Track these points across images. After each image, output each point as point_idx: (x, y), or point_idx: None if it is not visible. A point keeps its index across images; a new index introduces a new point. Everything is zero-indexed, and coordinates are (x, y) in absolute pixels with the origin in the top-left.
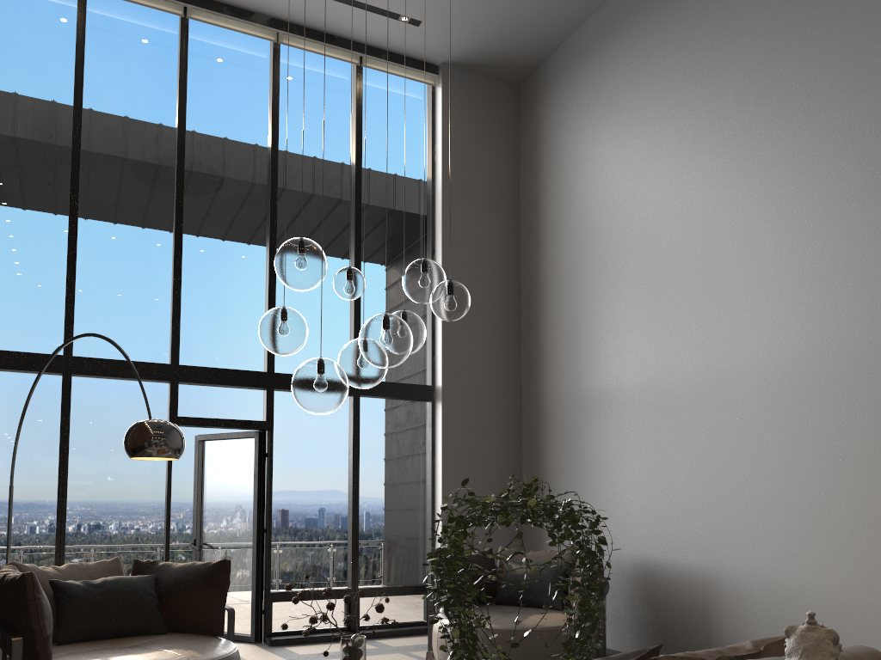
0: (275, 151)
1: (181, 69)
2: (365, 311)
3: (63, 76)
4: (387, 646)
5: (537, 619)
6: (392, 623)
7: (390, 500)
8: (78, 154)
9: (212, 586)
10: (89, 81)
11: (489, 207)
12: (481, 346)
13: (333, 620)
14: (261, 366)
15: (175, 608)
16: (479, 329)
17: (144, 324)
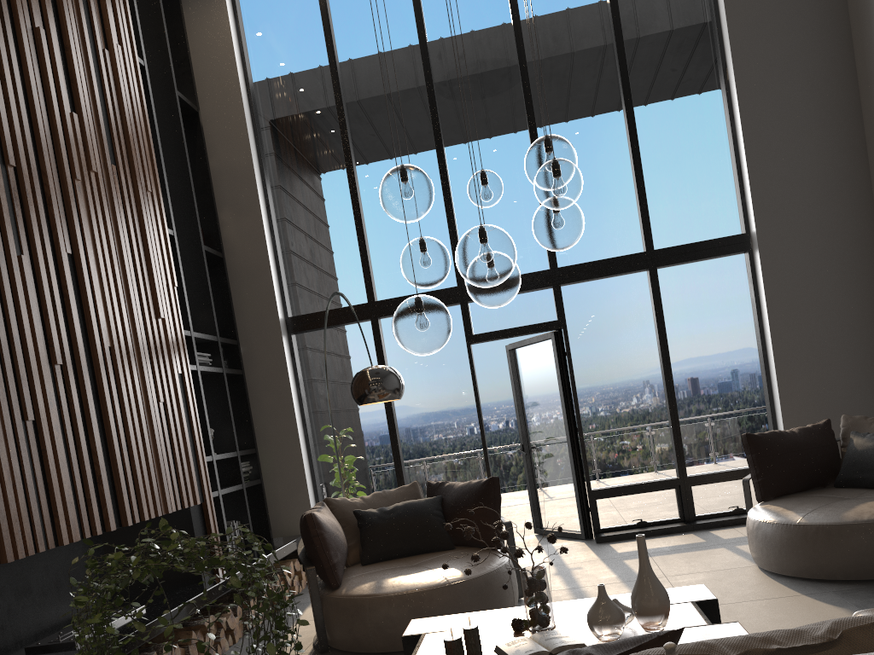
0: (518, 28)
1: None
2: (650, 170)
3: (318, 43)
4: (717, 539)
5: (866, 508)
6: (735, 510)
7: (713, 376)
8: (342, 113)
9: (484, 503)
10: (338, 37)
11: None
12: (805, 167)
13: (665, 512)
14: (545, 264)
15: (457, 526)
16: (800, 145)
17: None
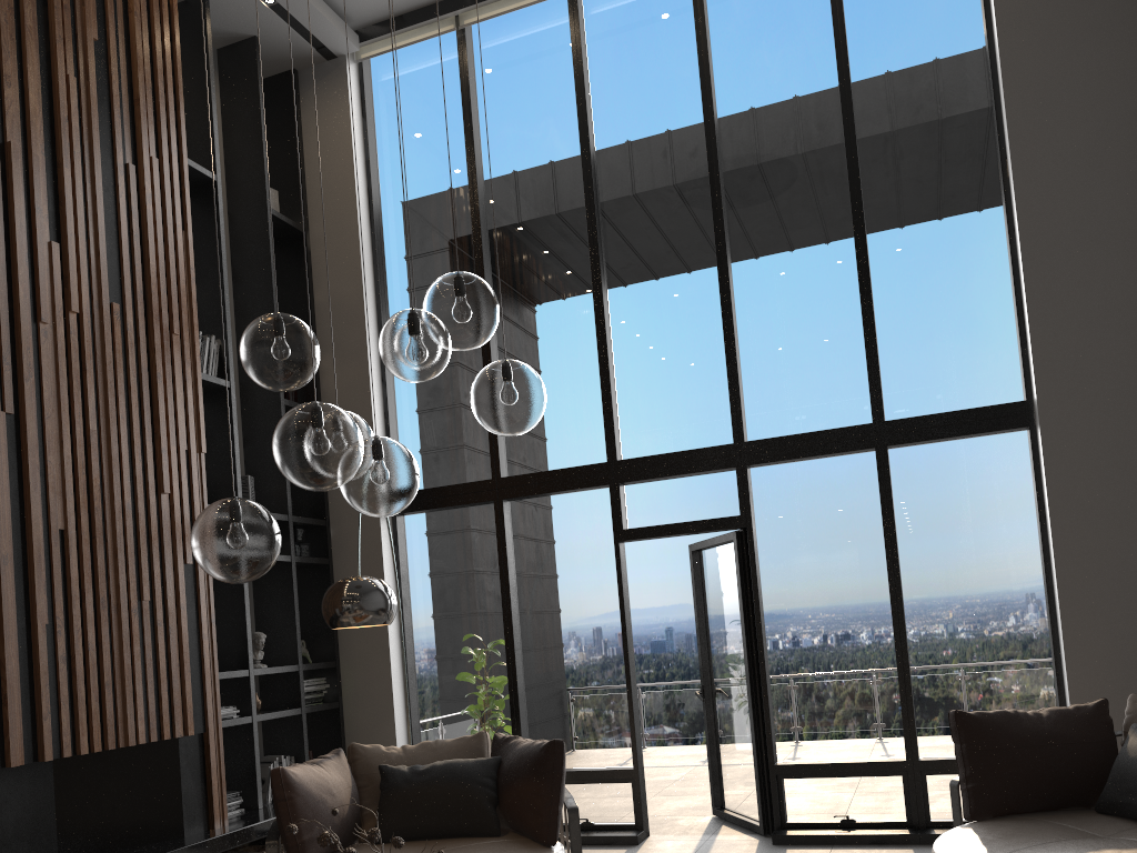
0: (709, 115)
1: (575, 64)
2: (887, 306)
3: (459, 144)
4: None
5: None
6: None
7: (969, 612)
8: (478, 232)
9: (539, 777)
10: (484, 136)
11: (1110, 27)
12: (1120, 303)
13: (885, 810)
14: (731, 436)
15: (507, 804)
16: (1112, 271)
17: (576, 417)
